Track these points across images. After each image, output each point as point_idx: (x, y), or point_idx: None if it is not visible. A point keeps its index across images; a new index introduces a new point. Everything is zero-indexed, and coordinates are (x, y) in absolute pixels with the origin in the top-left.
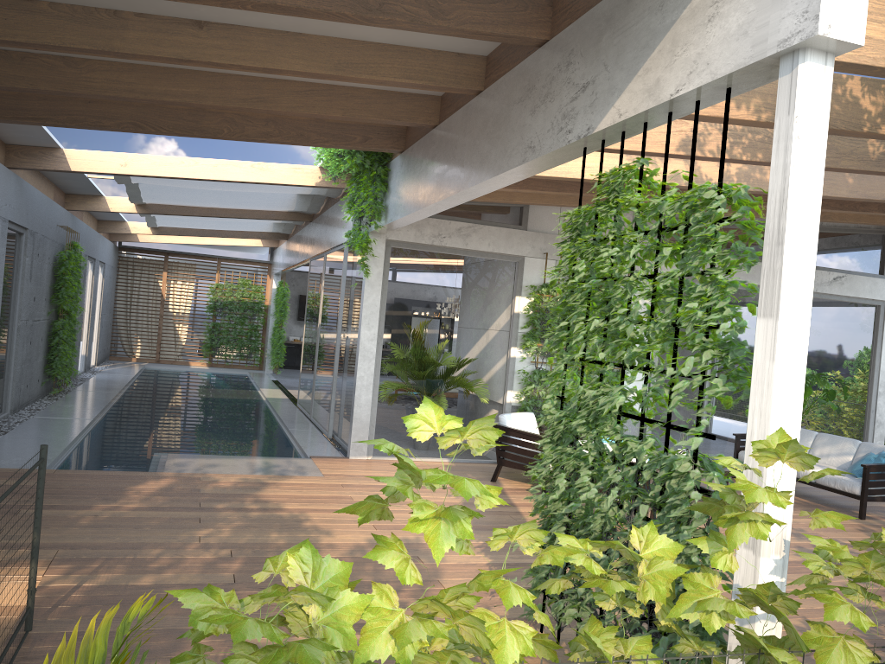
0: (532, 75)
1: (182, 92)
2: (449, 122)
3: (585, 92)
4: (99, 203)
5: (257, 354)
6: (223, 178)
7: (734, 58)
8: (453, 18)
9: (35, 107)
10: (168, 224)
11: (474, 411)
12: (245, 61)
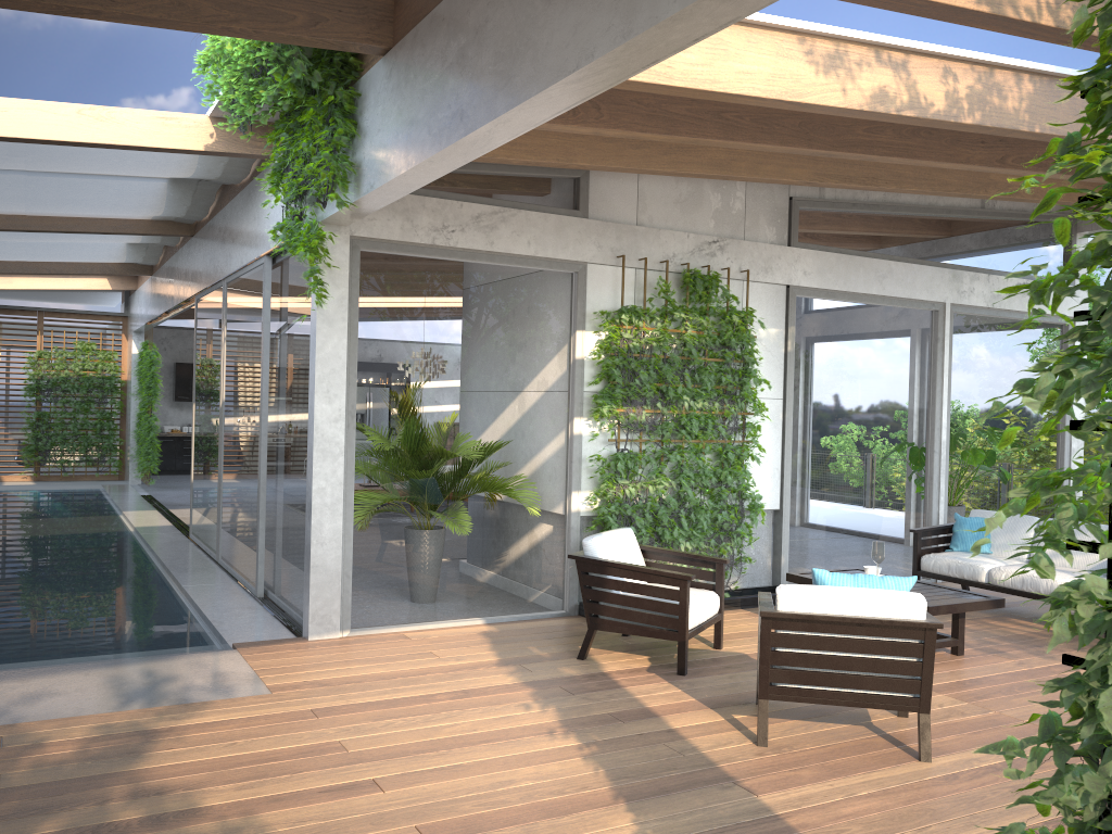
0: None
1: None
2: None
3: None
4: None
5: (115, 455)
6: (22, 134)
7: None
8: None
9: None
10: None
11: (519, 531)
12: None
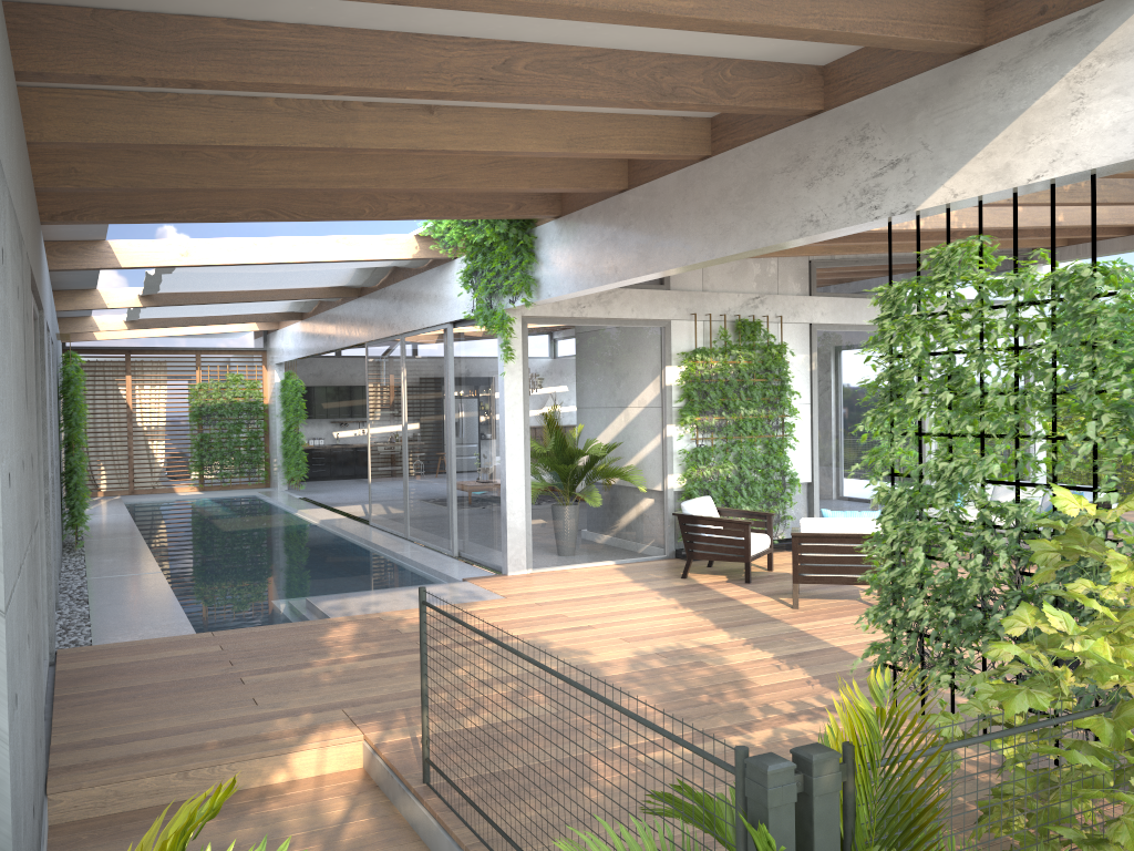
0: (802, 145)
1: (361, 176)
2: (653, 187)
3: (895, 168)
4: (92, 299)
5: (262, 467)
6: (305, 259)
7: (1111, 152)
8: (738, 96)
9: (150, 202)
10: (155, 315)
11: (634, 502)
12: (479, 146)
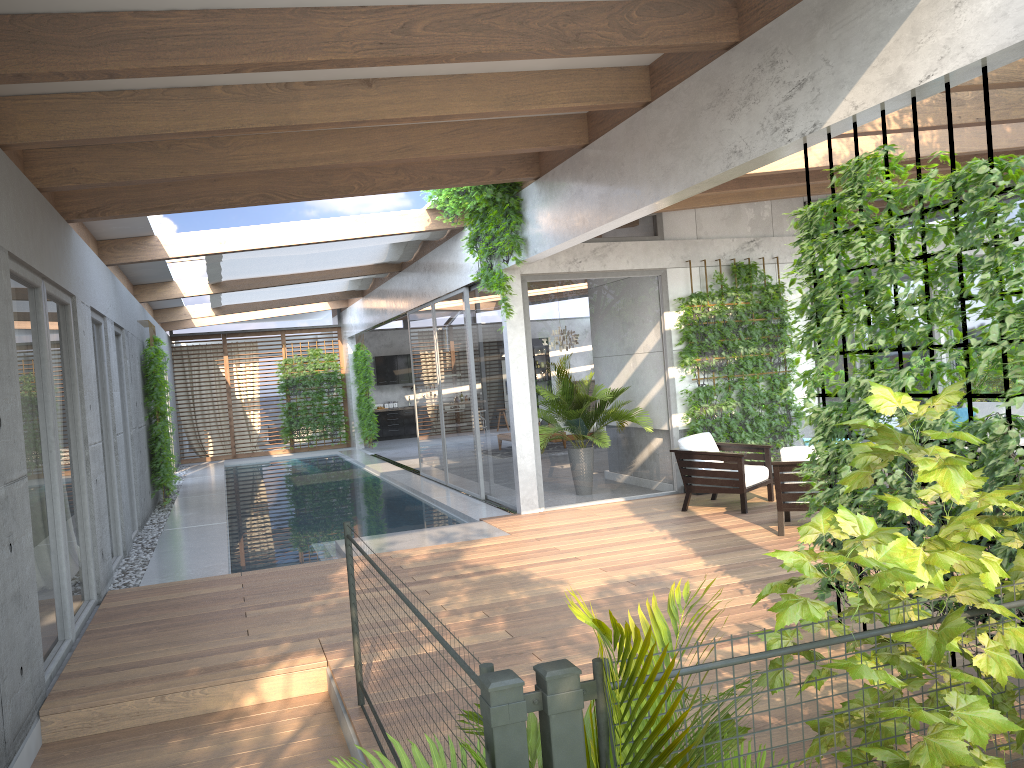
0: (723, 79)
1: (330, 154)
2: (607, 139)
3: (802, 89)
4: (171, 290)
5: (343, 429)
6: (328, 238)
7: (994, 39)
8: (646, 36)
9: (162, 195)
10: (234, 301)
11: (640, 442)
12: (418, 112)
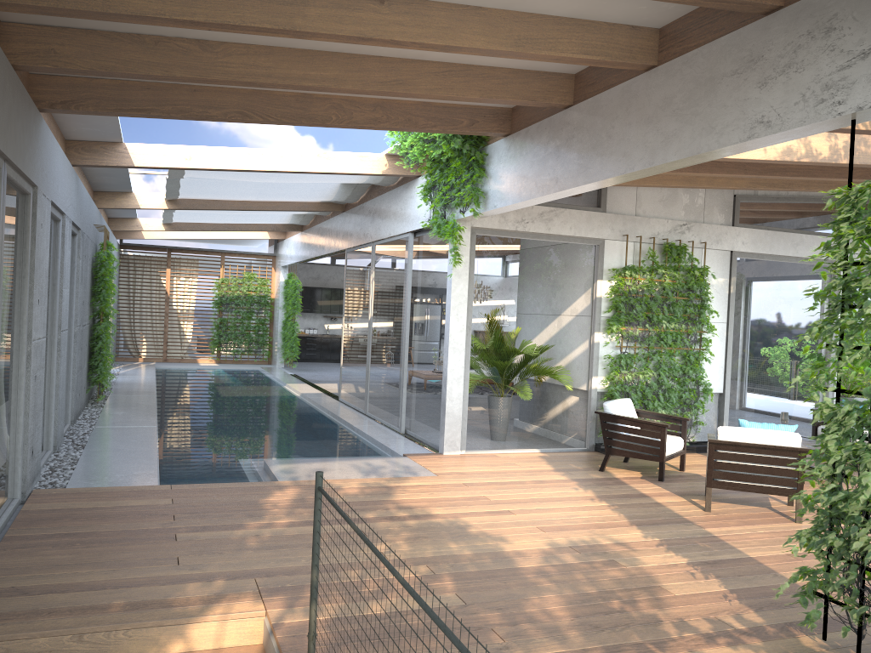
0: (757, 45)
1: (321, 75)
2: (597, 101)
3: (867, 59)
4: (129, 200)
5: (266, 348)
6: (289, 169)
7: None
8: None
9: (139, 98)
10: (185, 219)
11: (561, 399)
12: (427, 39)
